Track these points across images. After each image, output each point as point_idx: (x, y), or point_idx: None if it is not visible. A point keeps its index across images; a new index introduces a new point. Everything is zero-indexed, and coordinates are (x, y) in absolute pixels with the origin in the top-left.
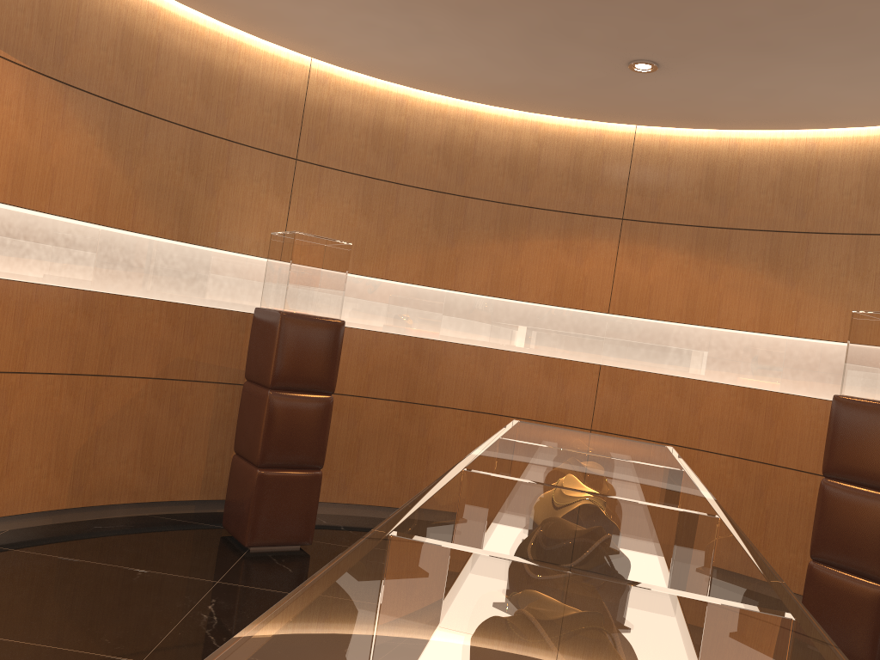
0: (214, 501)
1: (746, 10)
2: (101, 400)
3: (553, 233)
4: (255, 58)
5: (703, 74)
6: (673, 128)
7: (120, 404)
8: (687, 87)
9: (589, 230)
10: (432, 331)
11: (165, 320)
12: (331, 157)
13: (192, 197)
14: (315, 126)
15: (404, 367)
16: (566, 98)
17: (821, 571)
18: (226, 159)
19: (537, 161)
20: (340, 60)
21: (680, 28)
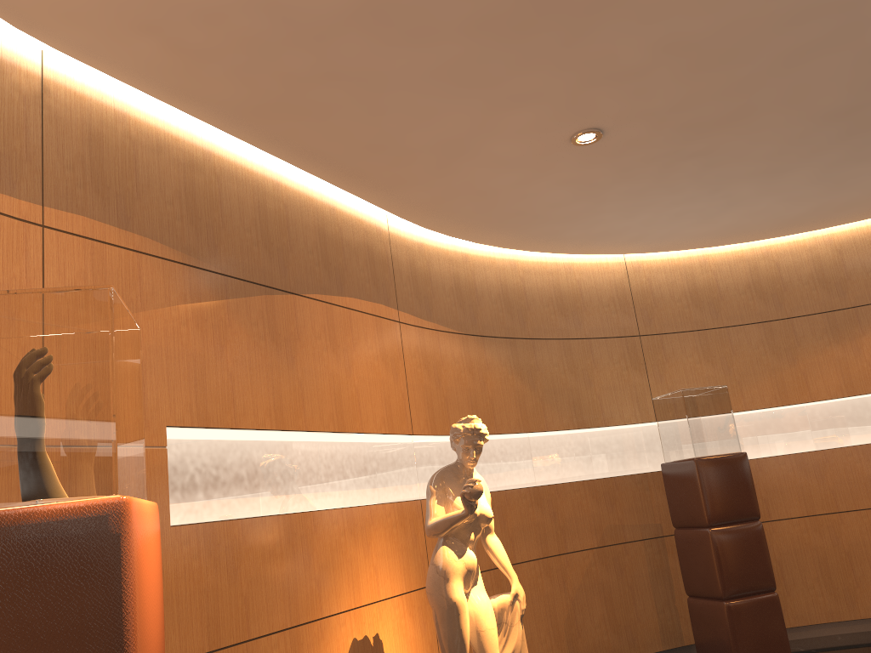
0: (673, 649)
1: None
2: (567, 575)
3: None
4: (585, 270)
5: None
6: None
7: (580, 575)
8: None
9: None
10: (806, 443)
11: (589, 496)
12: (664, 324)
13: (577, 391)
14: (644, 305)
15: (793, 484)
16: (856, 206)
17: None
18: (590, 353)
19: (842, 267)
20: (650, 247)
21: None
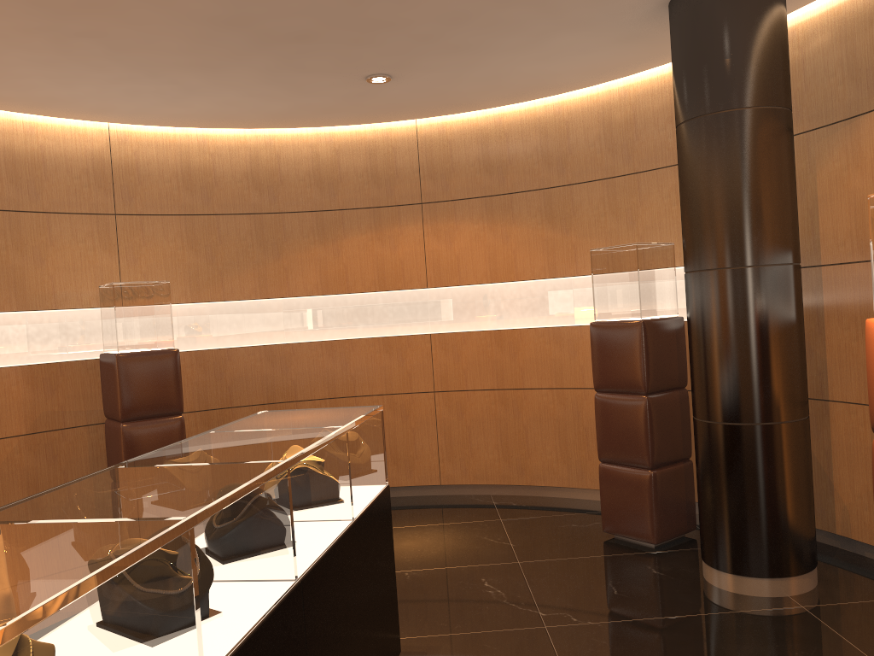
0: None
1: (420, 28)
2: None
3: (365, 228)
4: (54, 134)
5: (431, 75)
6: (447, 115)
7: None
8: (427, 86)
9: (395, 219)
10: (278, 336)
11: (23, 382)
12: (148, 205)
13: (22, 270)
14: (127, 181)
15: (259, 373)
16: (340, 111)
17: (607, 469)
18: (47, 229)
19: (338, 168)
20: (132, 120)
21: (382, 49)
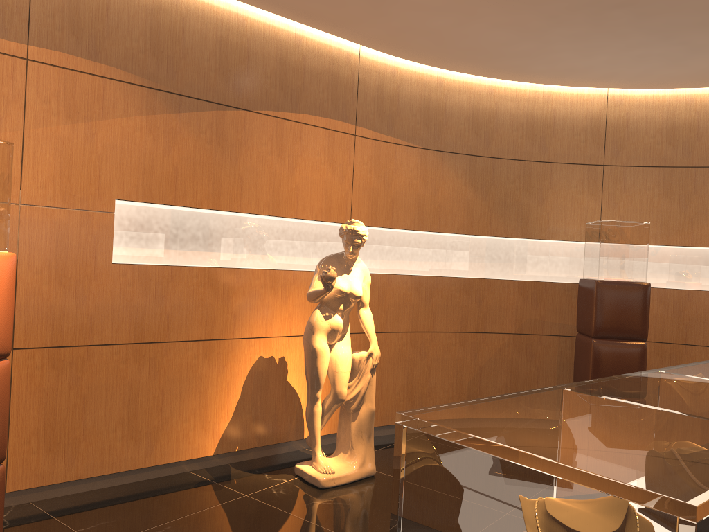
0: None
1: None
2: (480, 348)
3: None
4: (564, 100)
5: None
6: None
7: (493, 351)
8: None
9: None
10: None
11: (517, 293)
12: (632, 158)
13: (527, 206)
14: (616, 137)
15: None
16: None
17: None
18: (549, 176)
19: None
20: (630, 84)
21: None
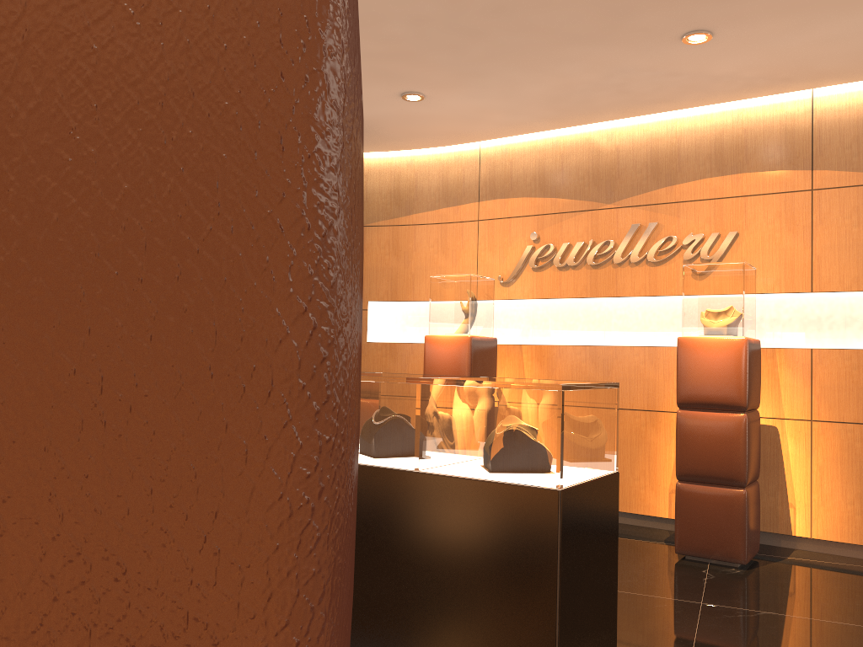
0: None
1: None
2: None
3: None
4: None
5: None
6: None
7: None
8: None
9: None
10: None
11: None
12: None
13: None
14: None
15: None
16: None
17: None
18: None
19: None
20: None
21: None
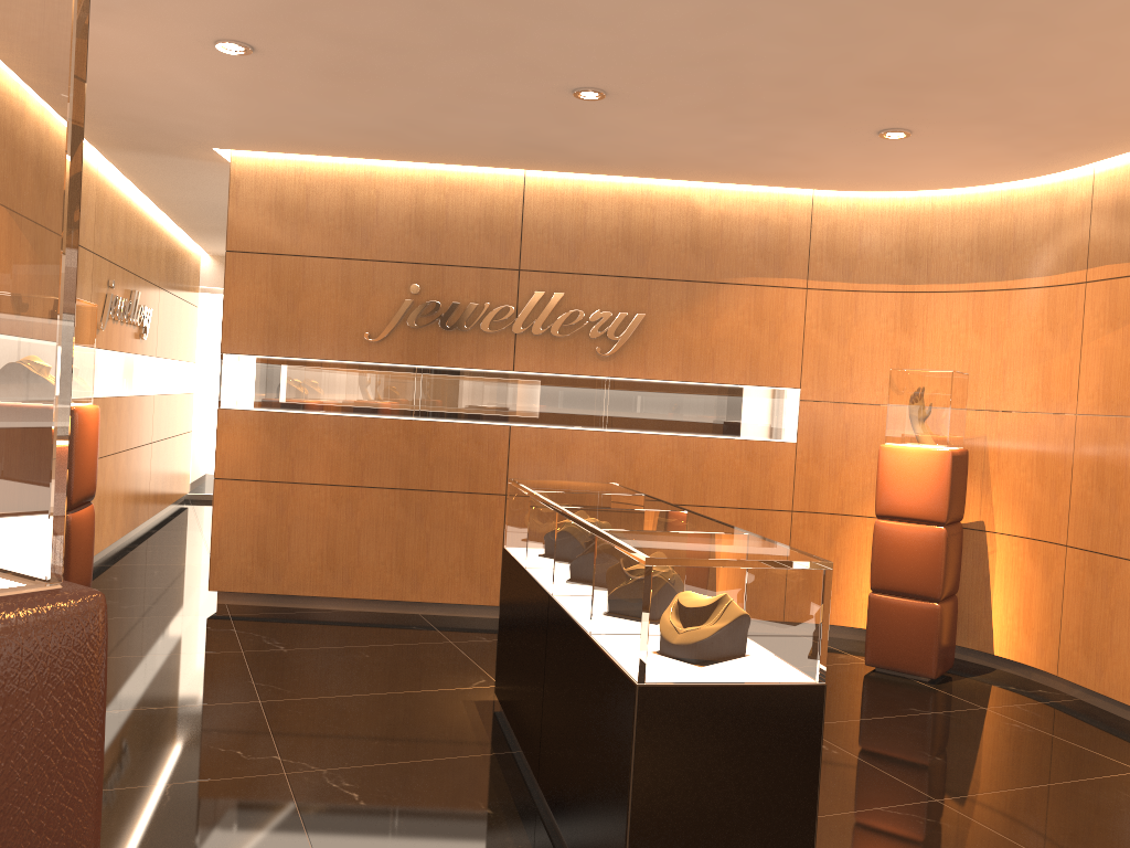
0: None
1: None
2: None
3: None
4: None
5: None
6: None
7: None
8: None
9: None
10: None
11: None
12: None
13: None
14: None
15: None
16: None
17: None
18: None
19: None
20: None
21: None
